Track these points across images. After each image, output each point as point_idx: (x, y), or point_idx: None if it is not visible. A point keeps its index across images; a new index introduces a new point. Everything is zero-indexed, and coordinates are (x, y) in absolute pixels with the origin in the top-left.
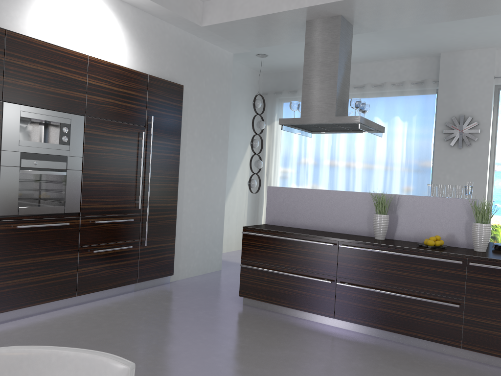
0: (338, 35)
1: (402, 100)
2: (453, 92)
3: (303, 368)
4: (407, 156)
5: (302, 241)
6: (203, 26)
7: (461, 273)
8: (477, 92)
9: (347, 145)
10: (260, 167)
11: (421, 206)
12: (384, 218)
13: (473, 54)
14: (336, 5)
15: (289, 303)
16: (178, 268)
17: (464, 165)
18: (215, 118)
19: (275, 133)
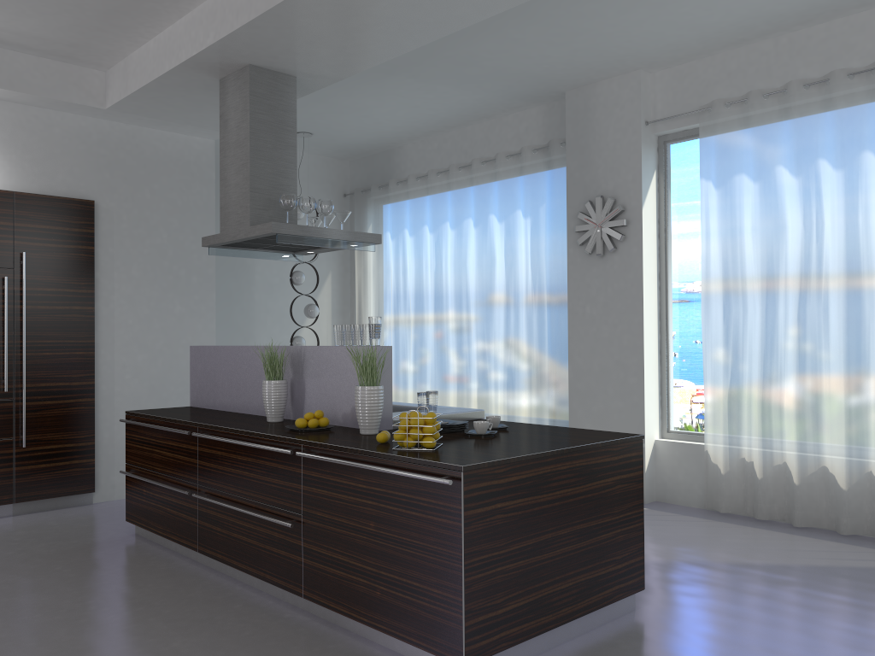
0: (248, 96)
1: (522, 180)
2: (587, 157)
3: (19, 620)
4: (535, 278)
5: (164, 429)
6: (106, 108)
7: (298, 470)
8: (619, 153)
9: (454, 267)
10: (312, 316)
11: (325, 364)
12: (271, 385)
13: (610, 87)
14: (217, 51)
15: (163, 530)
16: (111, 482)
17: (609, 285)
18: (180, 245)
19: (367, 258)
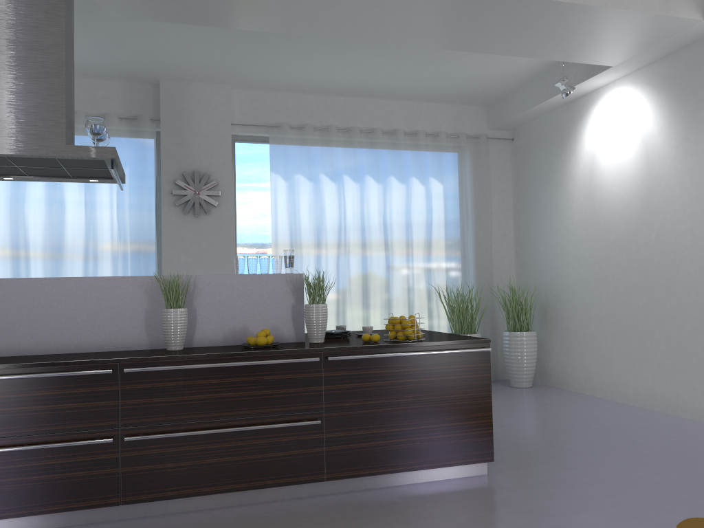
0: (62, 0)
1: None
2: (182, 137)
3: None
4: (121, 229)
5: (44, 376)
6: None
7: (316, 375)
8: (212, 141)
9: (11, 211)
10: None
11: (230, 290)
12: (184, 313)
13: (204, 89)
14: None
15: (19, 508)
16: None
17: (203, 240)
18: None
19: None
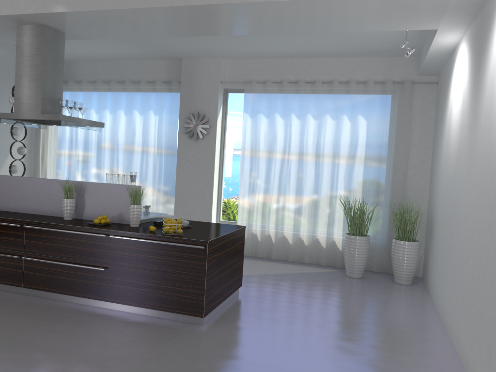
0: (42, 41)
1: (155, 96)
2: (191, 92)
3: None
4: (159, 146)
5: None
6: None
7: (107, 244)
8: (208, 94)
9: (111, 134)
10: (23, 154)
11: (100, 192)
12: (69, 201)
13: (205, 61)
14: (32, 16)
15: None
16: None
17: (199, 154)
18: None
19: None
